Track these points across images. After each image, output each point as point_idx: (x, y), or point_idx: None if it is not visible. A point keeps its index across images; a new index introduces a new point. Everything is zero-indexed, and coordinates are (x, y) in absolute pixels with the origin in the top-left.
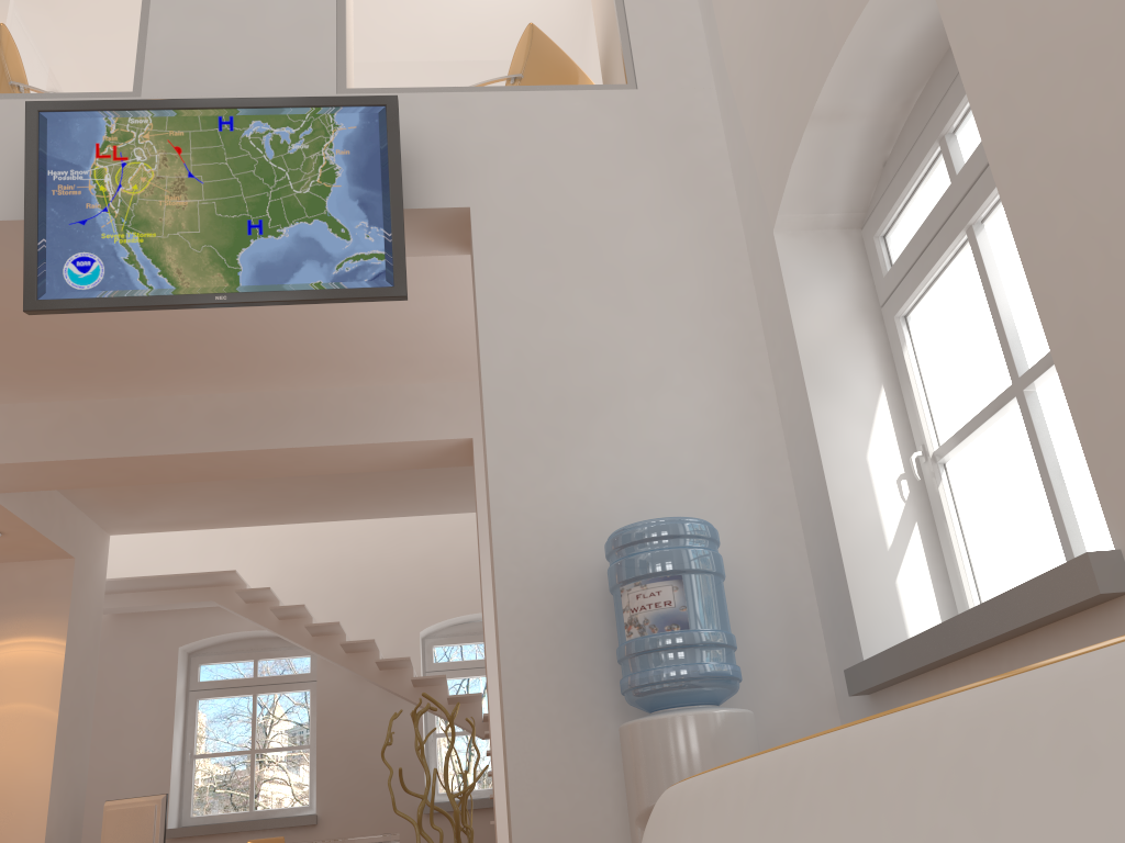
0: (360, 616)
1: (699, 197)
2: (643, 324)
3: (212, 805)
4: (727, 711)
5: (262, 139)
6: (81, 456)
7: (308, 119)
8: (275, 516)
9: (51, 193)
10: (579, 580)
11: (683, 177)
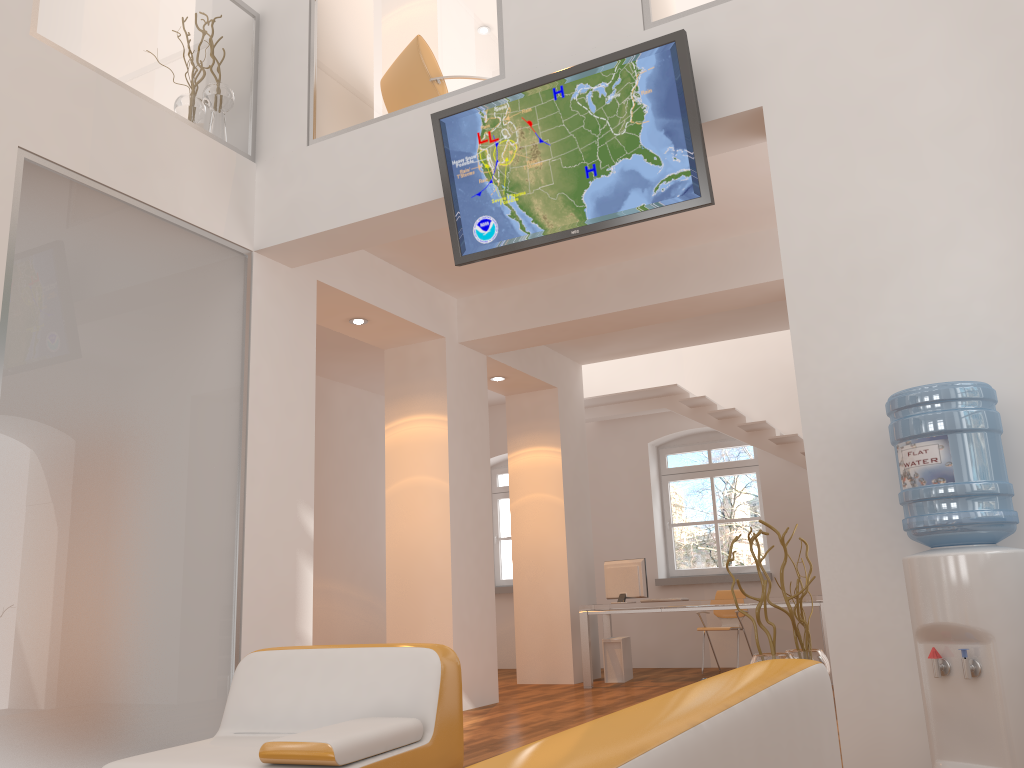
0: (790, 410)
1: (993, 36)
2: (932, 185)
3: (696, 558)
4: (991, 553)
5: (585, 98)
6: (537, 324)
7: (616, 71)
8: (699, 338)
9: (456, 178)
10: (876, 430)
11: (975, 18)
